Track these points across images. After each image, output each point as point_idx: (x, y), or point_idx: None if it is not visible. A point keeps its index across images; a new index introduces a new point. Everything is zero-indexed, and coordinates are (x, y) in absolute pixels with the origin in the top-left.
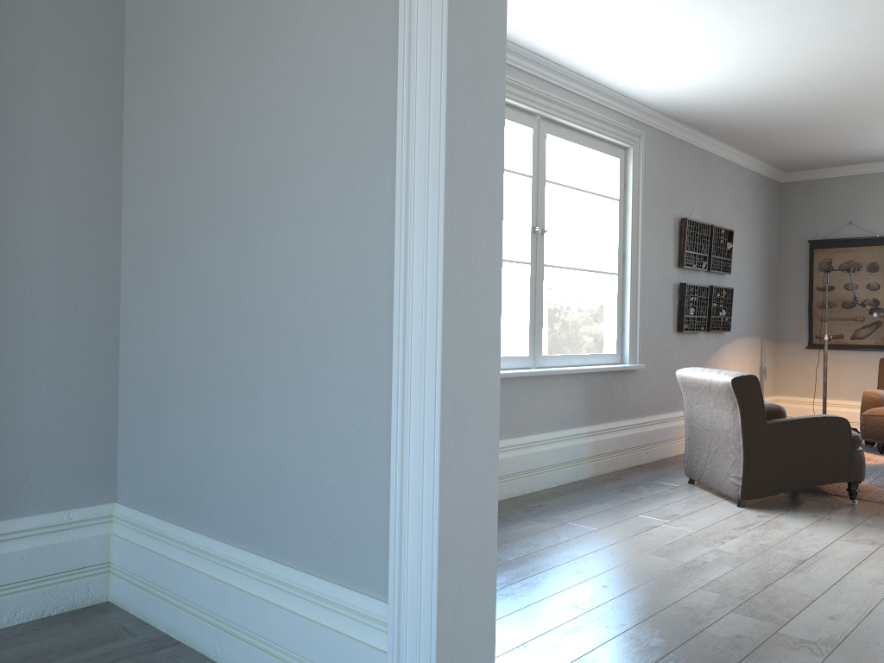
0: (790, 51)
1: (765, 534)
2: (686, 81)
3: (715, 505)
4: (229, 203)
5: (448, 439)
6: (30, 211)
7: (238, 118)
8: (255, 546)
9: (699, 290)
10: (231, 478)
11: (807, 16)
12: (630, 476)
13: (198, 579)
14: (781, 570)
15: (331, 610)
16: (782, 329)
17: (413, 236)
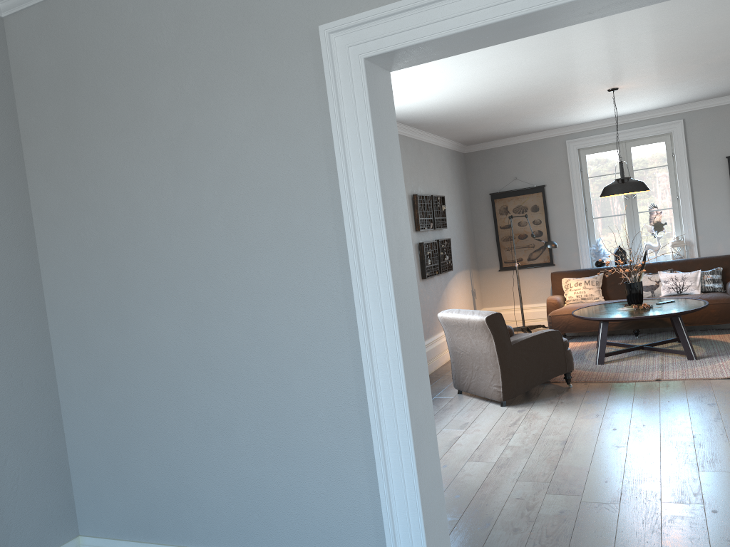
0: (488, 79)
1: (531, 425)
2: (414, 100)
3: (486, 408)
4: (173, 282)
5: (417, 446)
6: None
7: (173, 215)
8: None
9: (431, 245)
10: (212, 499)
11: (504, 60)
12: None
13: None
14: (557, 452)
15: None
16: (481, 259)
17: (370, 307)
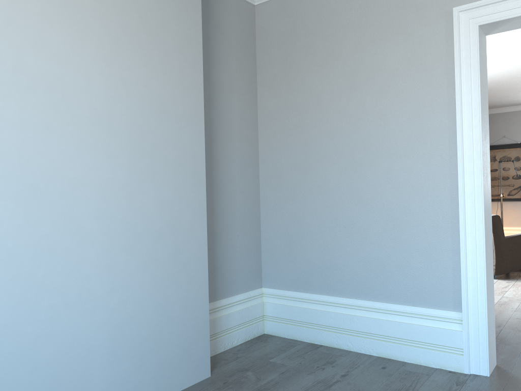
0: (505, 59)
1: (518, 289)
2: None
3: None
4: (340, 148)
5: (486, 243)
6: (233, 154)
7: (345, 111)
8: (368, 297)
9: None
10: (349, 269)
11: None
12: None
13: (334, 315)
14: None
15: (423, 318)
16: None
17: (466, 162)
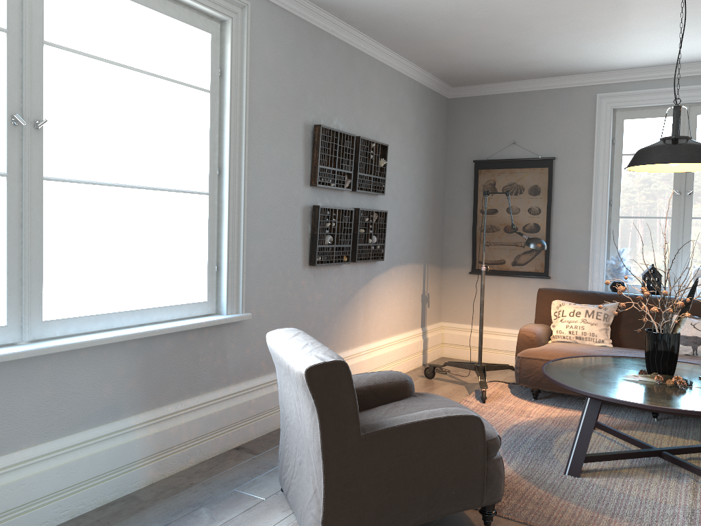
0: None
1: None
2: None
3: None
4: None
5: None
6: None
7: None
8: None
9: (340, 214)
10: None
11: None
12: (209, 478)
13: None
14: None
15: None
16: (447, 253)
17: None
